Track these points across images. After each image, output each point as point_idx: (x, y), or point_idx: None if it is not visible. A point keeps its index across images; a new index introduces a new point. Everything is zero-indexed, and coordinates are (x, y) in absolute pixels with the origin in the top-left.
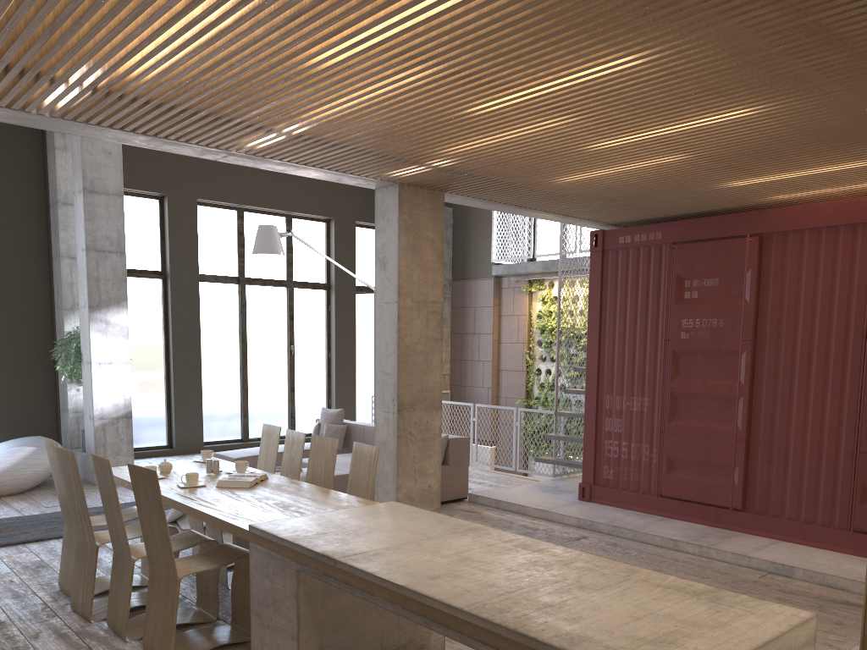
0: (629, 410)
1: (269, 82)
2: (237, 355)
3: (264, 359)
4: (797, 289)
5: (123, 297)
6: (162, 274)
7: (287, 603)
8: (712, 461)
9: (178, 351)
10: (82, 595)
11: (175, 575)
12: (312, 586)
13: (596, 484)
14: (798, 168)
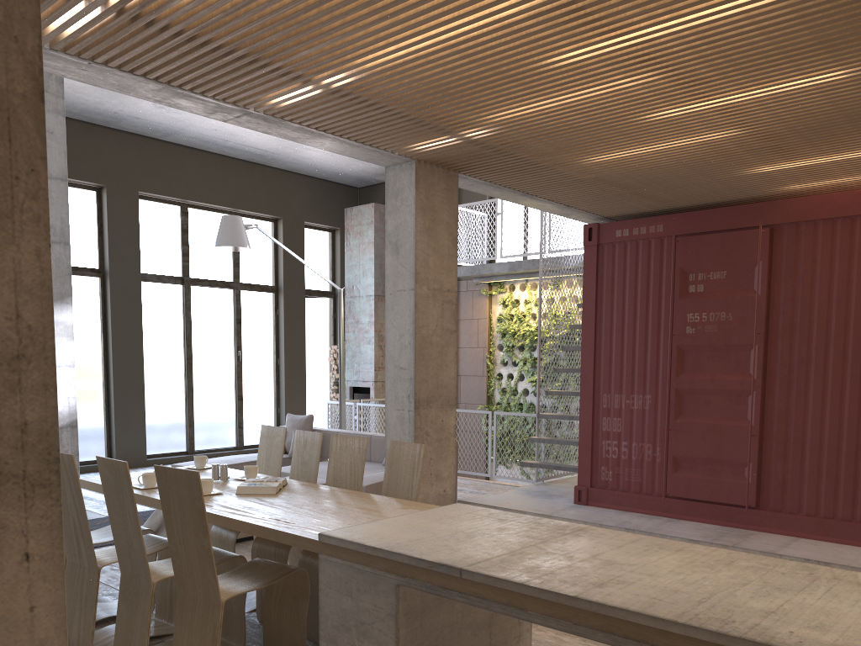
0: (629, 409)
1: (342, 9)
2: (181, 360)
3: (210, 365)
4: (812, 281)
5: (67, 293)
6: (100, 272)
7: (380, 625)
8: (722, 459)
9: (118, 356)
10: (78, 628)
11: (218, 597)
12: (412, 603)
13: (593, 487)
14: (837, 151)
